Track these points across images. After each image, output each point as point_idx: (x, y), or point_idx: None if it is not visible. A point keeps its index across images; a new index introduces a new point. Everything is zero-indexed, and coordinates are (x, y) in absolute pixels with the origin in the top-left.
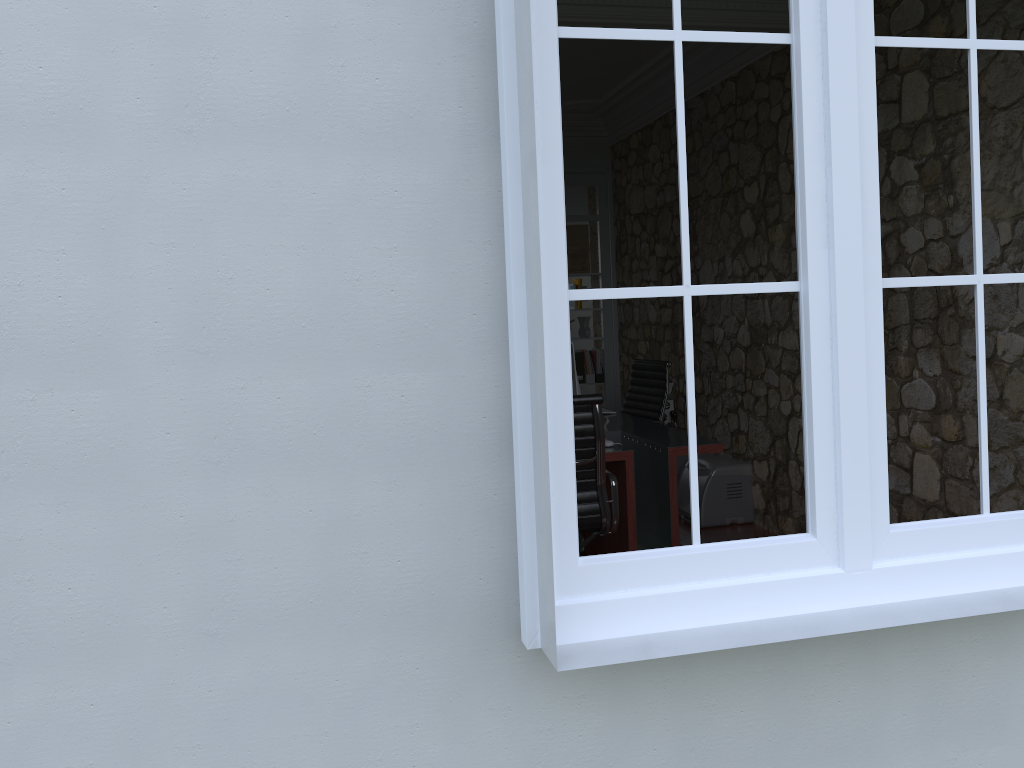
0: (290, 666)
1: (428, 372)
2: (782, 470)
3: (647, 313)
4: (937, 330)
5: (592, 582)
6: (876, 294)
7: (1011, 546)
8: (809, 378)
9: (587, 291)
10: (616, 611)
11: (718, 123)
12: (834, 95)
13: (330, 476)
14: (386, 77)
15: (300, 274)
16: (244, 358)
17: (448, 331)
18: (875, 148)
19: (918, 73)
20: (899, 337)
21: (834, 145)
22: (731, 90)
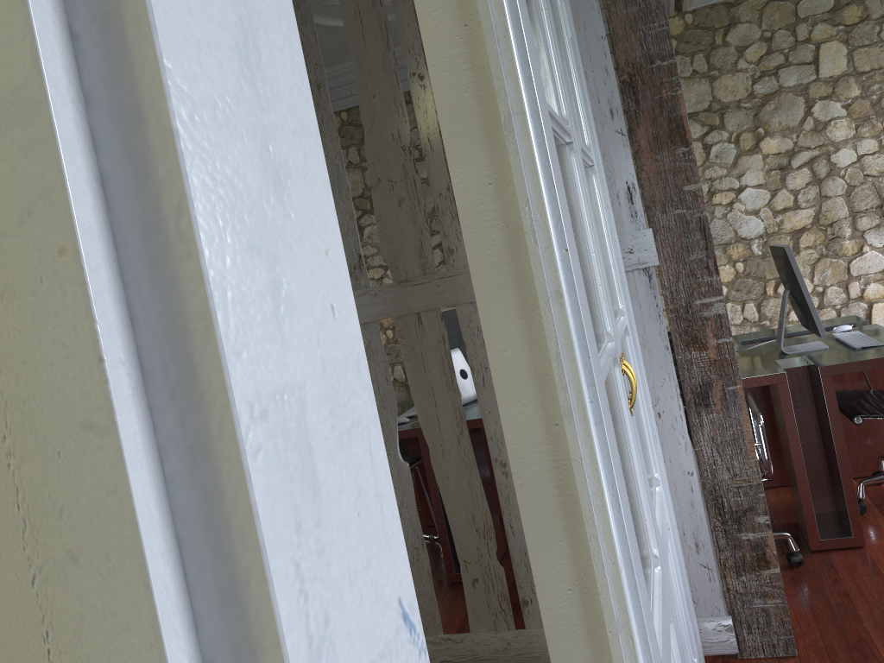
0: None
1: None
2: None
3: None
4: (882, 214)
5: None
6: None
7: None
8: None
9: None
10: None
11: None
12: None
13: None
14: None
15: None
16: None
17: None
18: None
19: (837, 43)
20: (839, 228)
21: None
22: None
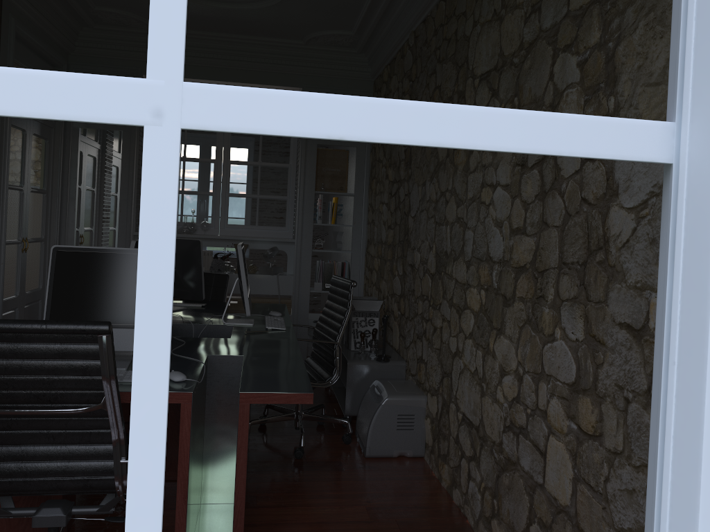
0: None
1: None
2: (446, 411)
3: (381, 233)
4: (584, 280)
5: None
6: None
7: None
8: None
9: None
10: None
11: (432, 46)
12: None
13: None
14: None
15: None
16: None
17: None
18: None
19: None
20: (547, 283)
21: None
22: (442, 10)
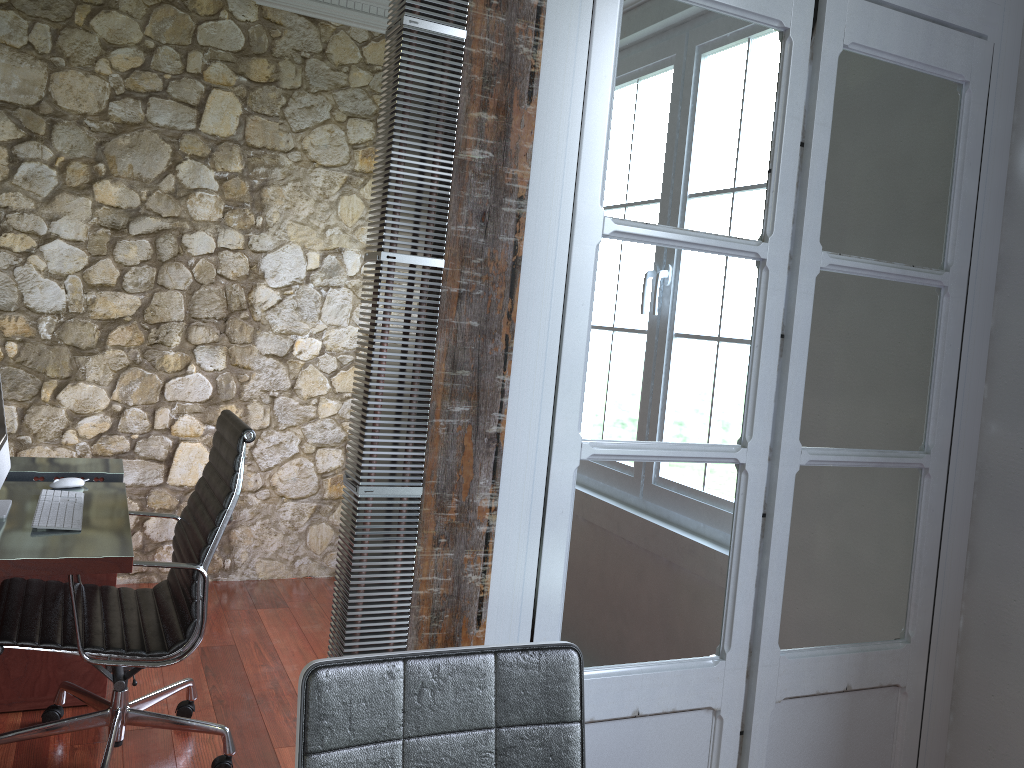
0: None
1: None
2: None
3: None
4: (225, 330)
5: None
6: None
7: None
8: None
9: None
10: None
11: None
12: None
13: None
14: None
15: None
16: None
17: None
18: None
19: (233, 96)
20: (168, 333)
21: None
22: None
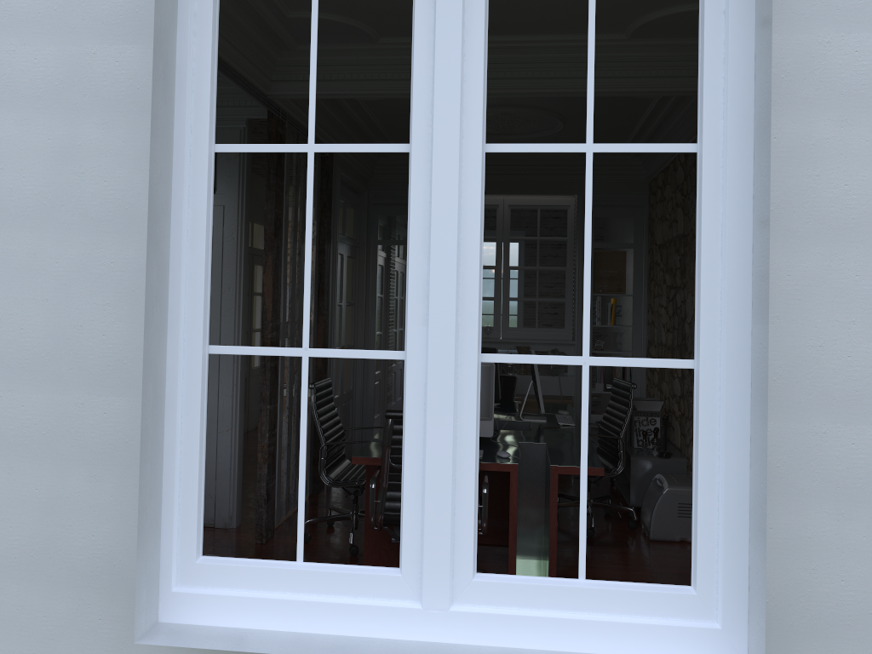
0: (14, 599)
1: (124, 397)
2: None
3: (661, 335)
4: None
5: (206, 578)
6: (471, 367)
7: (600, 614)
8: (404, 435)
9: (224, 347)
10: (219, 604)
11: None
12: (436, 196)
13: (51, 466)
14: (111, 180)
15: (43, 319)
16: (3, 375)
17: (141, 368)
18: (477, 241)
19: None
20: None
21: (434, 238)
22: None
